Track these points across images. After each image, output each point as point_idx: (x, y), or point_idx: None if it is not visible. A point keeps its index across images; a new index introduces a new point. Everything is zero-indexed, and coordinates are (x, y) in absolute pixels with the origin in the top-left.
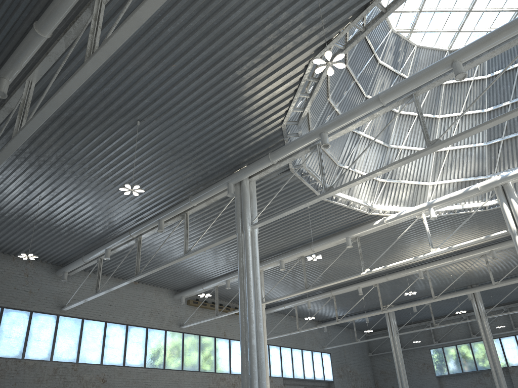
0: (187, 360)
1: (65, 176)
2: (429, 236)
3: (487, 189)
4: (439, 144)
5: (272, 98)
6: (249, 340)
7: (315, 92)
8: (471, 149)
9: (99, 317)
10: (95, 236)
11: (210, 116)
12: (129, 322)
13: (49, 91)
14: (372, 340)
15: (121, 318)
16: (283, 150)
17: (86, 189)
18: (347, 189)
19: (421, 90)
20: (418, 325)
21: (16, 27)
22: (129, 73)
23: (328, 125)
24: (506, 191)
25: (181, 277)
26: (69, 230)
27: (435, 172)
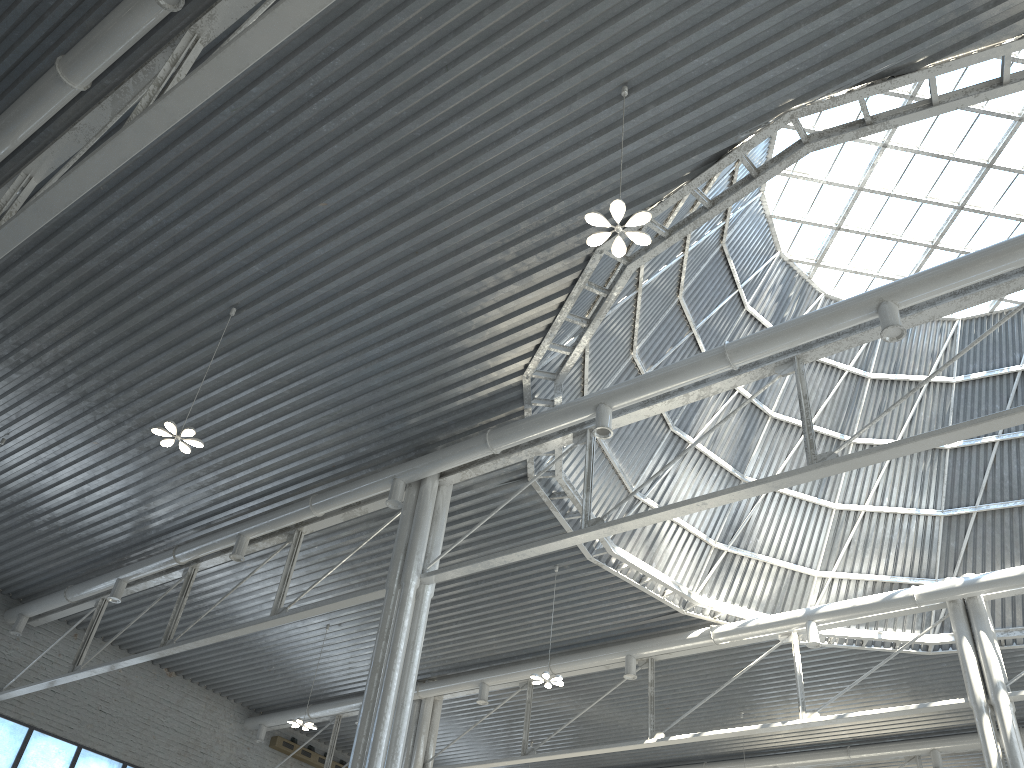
0: None
1: (64, 399)
2: (800, 683)
3: (933, 602)
4: (833, 462)
5: (512, 314)
6: None
7: (598, 317)
8: (909, 519)
9: (68, 731)
10: (105, 547)
11: (380, 327)
12: (132, 757)
13: (67, 208)
14: None
15: (115, 745)
16: (516, 427)
17: (104, 436)
18: (644, 549)
19: (813, 352)
20: None
21: (27, 64)
22: (233, 203)
23: (616, 390)
24: (971, 613)
25: (268, 679)
26: (52, 522)
27: (831, 552)
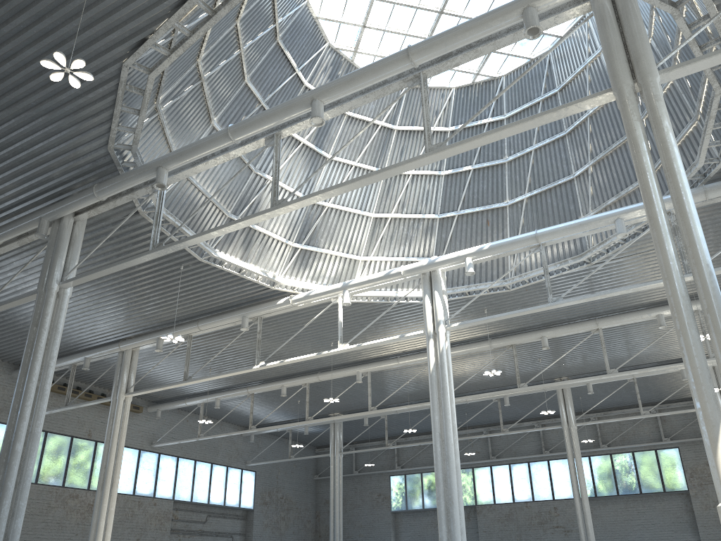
0: None
1: None
2: (340, 327)
3: (412, 275)
4: (282, 206)
5: (84, 107)
6: (12, 443)
7: (143, 109)
8: (419, 221)
9: None
10: None
11: None
12: None
13: None
14: (321, 459)
15: None
16: (111, 183)
17: None
18: (241, 251)
19: (285, 131)
20: (380, 443)
21: None
22: None
23: (167, 157)
24: (432, 280)
25: (19, 345)
26: None
27: (370, 244)
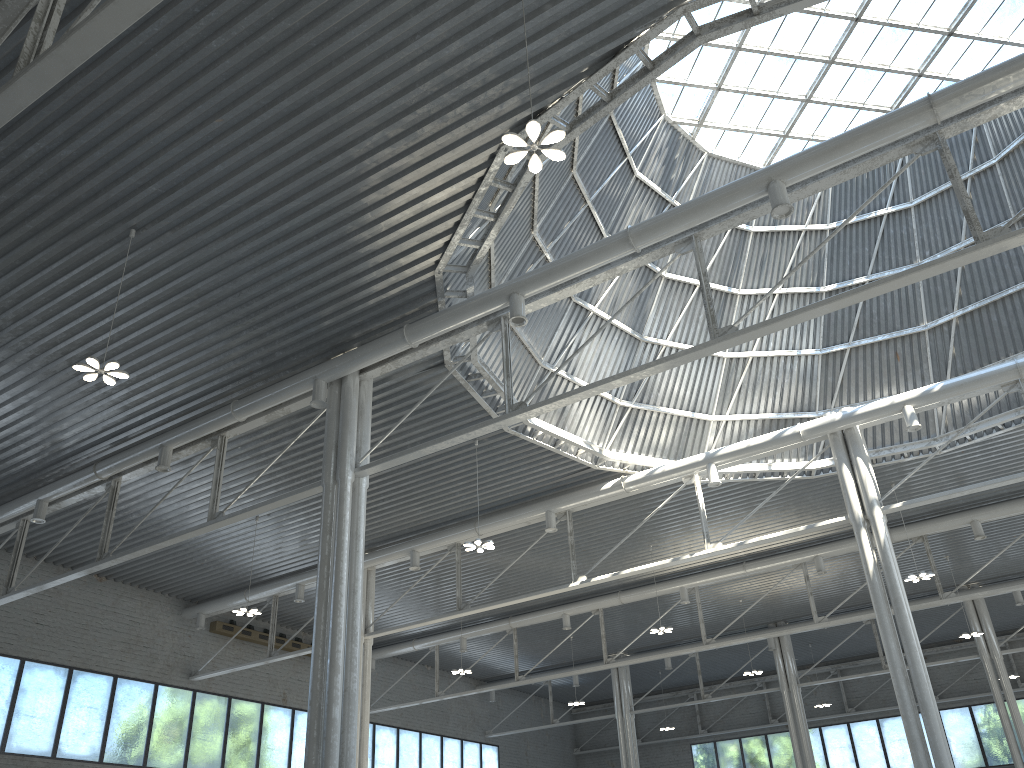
0: (198, 751)
1: None
2: (704, 518)
3: (817, 436)
4: (734, 335)
5: (420, 214)
6: (327, 707)
7: (506, 212)
8: (792, 360)
9: (9, 647)
10: (18, 470)
11: (288, 236)
12: (77, 661)
13: None
14: (582, 723)
15: (58, 653)
16: (433, 321)
17: (5, 365)
18: (556, 415)
19: (709, 230)
20: (672, 696)
21: None
22: (121, 125)
23: (527, 279)
24: (849, 442)
25: (201, 571)
26: None
27: (724, 397)
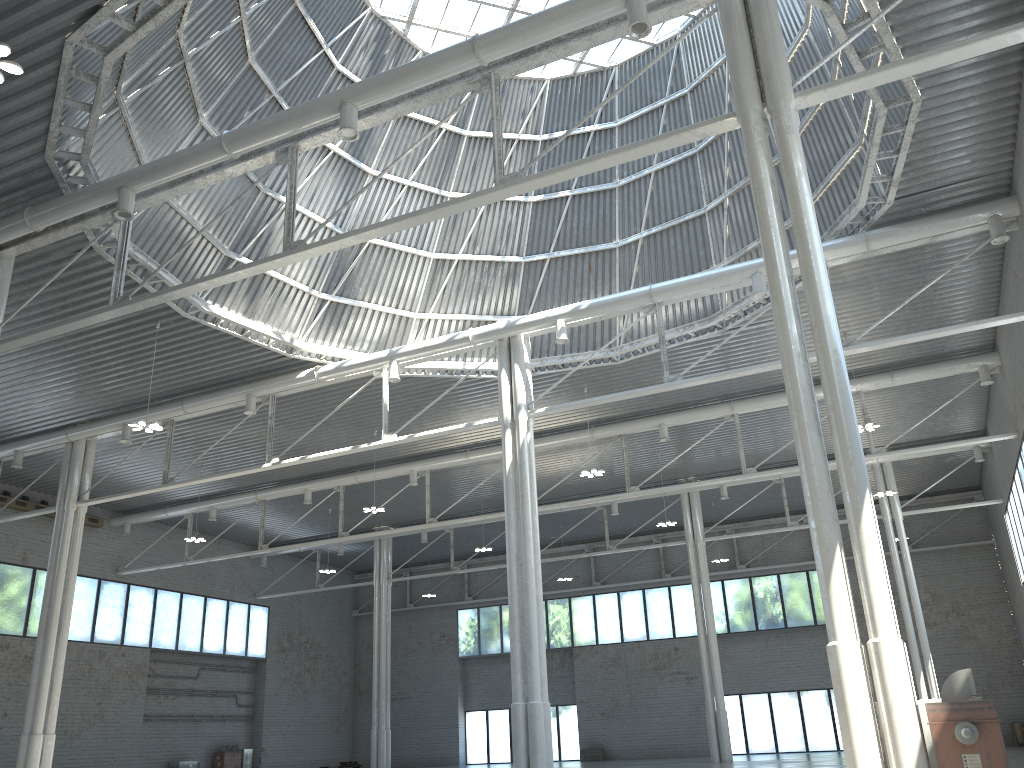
0: None
1: None
2: (385, 411)
3: (484, 341)
4: (299, 250)
5: (8, 98)
6: None
7: (97, 105)
8: (496, 265)
9: None
10: None
11: None
12: None
13: None
14: (363, 588)
15: None
16: (51, 207)
17: None
18: (244, 304)
19: (304, 143)
20: (445, 566)
21: None
22: None
23: (134, 174)
24: (511, 349)
25: None
26: None
27: (428, 296)
